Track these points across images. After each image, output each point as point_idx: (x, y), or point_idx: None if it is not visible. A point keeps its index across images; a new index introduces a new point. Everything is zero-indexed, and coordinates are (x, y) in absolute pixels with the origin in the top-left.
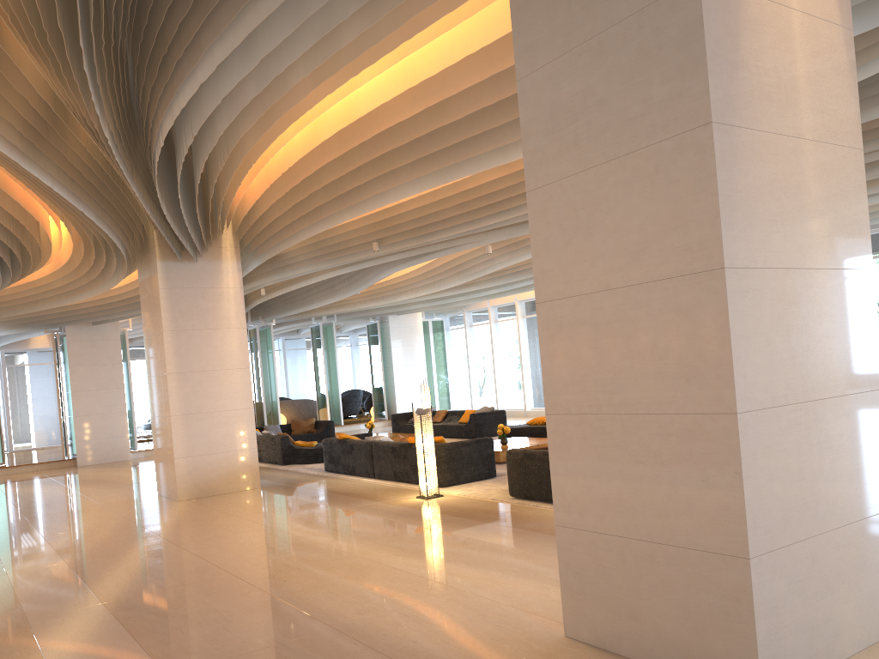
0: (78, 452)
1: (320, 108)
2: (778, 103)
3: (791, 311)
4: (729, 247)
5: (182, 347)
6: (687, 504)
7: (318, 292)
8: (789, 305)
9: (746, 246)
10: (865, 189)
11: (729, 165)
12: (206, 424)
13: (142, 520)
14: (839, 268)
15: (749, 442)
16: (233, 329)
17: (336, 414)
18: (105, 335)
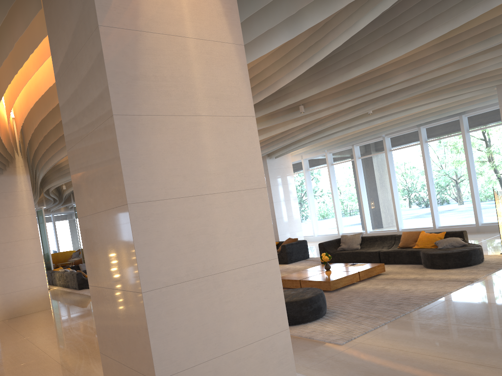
0: None
1: (18, 90)
2: (175, 96)
3: (191, 222)
4: (131, 190)
5: None
6: (135, 346)
7: None
8: (189, 219)
9: (148, 188)
10: (258, 139)
11: (130, 139)
12: (12, 274)
13: None
14: (235, 190)
15: (154, 308)
16: (26, 215)
17: None
18: None
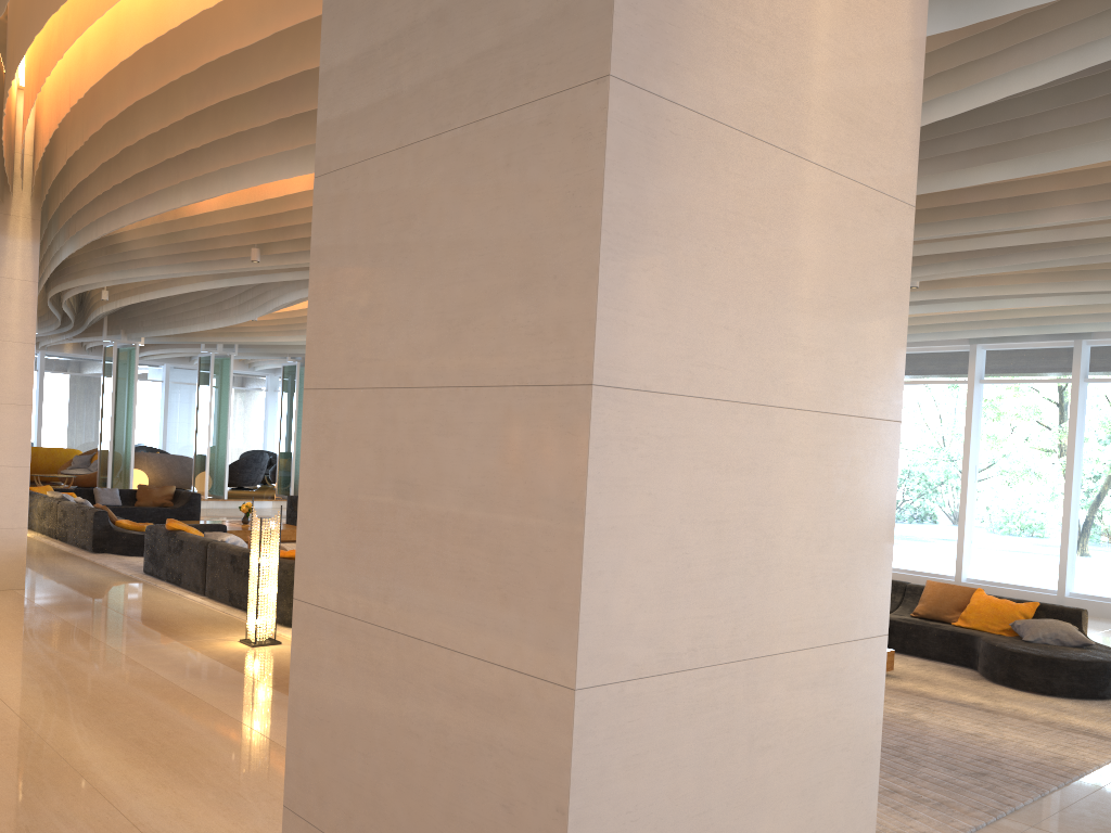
0: None
1: (107, 1)
2: (765, 78)
3: (730, 485)
4: (610, 344)
5: None
6: None
7: (201, 309)
8: (728, 475)
9: (651, 347)
10: (909, 277)
11: (637, 174)
12: None
13: None
14: (839, 412)
15: (596, 748)
16: (11, 344)
17: (218, 483)
18: None
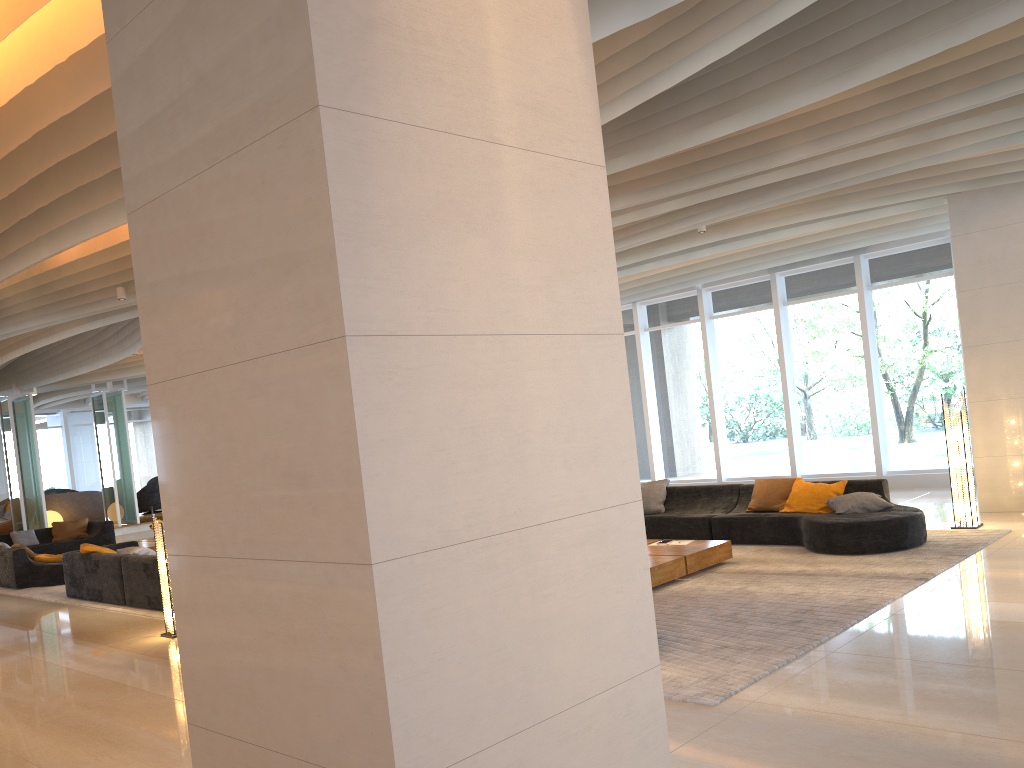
0: None
1: None
2: (453, 88)
3: (478, 398)
4: (355, 303)
5: None
6: (325, 702)
7: (84, 352)
8: (475, 390)
9: (391, 302)
10: (610, 222)
11: (355, 175)
12: None
13: None
14: (565, 333)
15: (398, 606)
16: None
17: (129, 510)
18: None
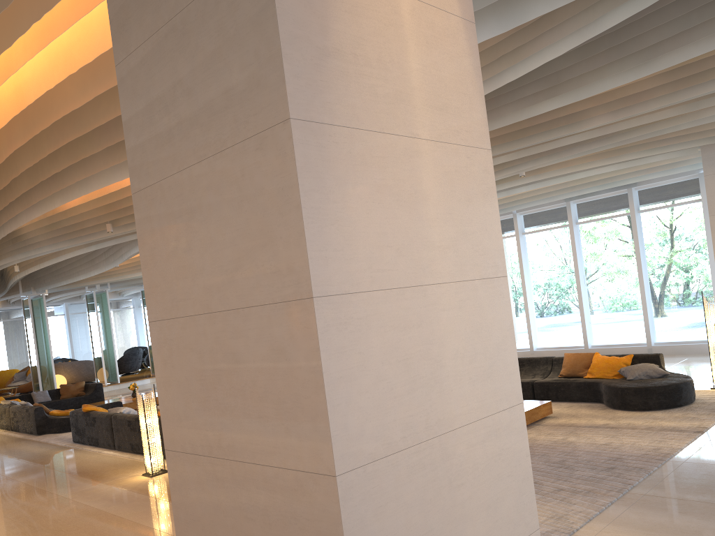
0: None
1: None
2: (384, 98)
3: (408, 336)
4: (319, 271)
5: None
6: None
7: (81, 265)
8: (406, 331)
9: (345, 268)
10: (495, 191)
11: (317, 170)
12: None
13: None
14: (467, 279)
15: (355, 507)
16: None
17: (112, 373)
18: None
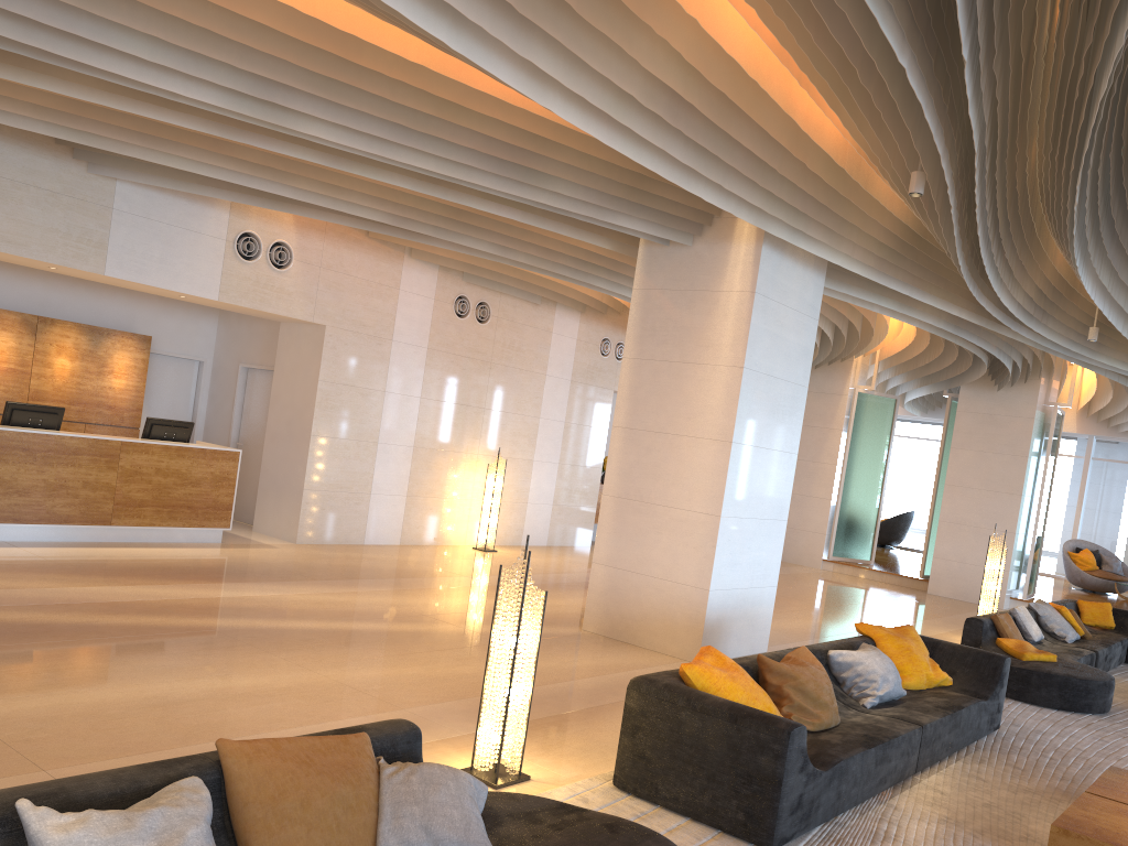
0: (932, 573)
1: None
2: None
3: None
4: None
5: (640, 388)
6: None
7: None
8: None
9: None
10: None
11: None
12: (644, 522)
13: (425, 618)
14: None
15: None
16: (720, 368)
17: None
18: (1011, 409)
